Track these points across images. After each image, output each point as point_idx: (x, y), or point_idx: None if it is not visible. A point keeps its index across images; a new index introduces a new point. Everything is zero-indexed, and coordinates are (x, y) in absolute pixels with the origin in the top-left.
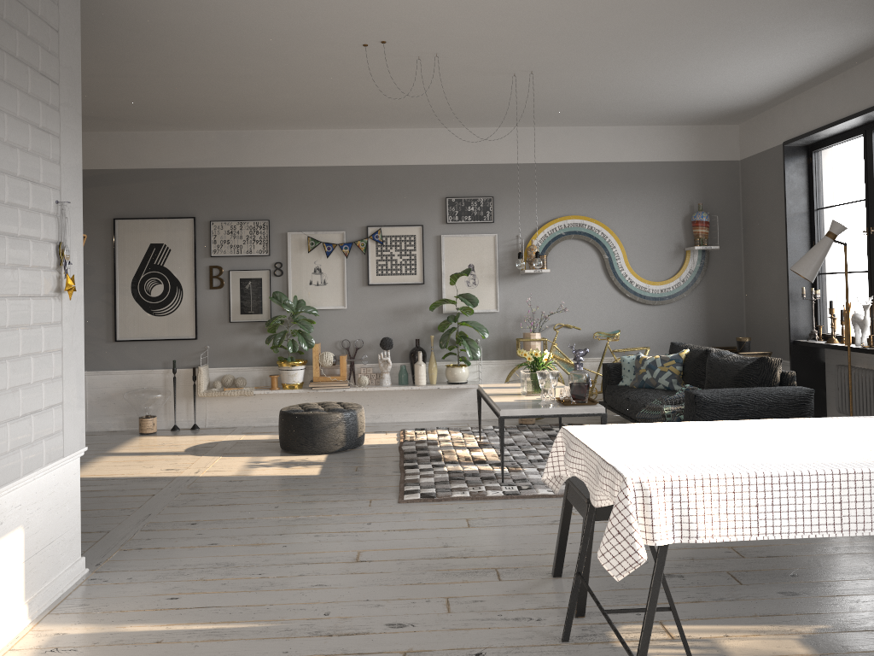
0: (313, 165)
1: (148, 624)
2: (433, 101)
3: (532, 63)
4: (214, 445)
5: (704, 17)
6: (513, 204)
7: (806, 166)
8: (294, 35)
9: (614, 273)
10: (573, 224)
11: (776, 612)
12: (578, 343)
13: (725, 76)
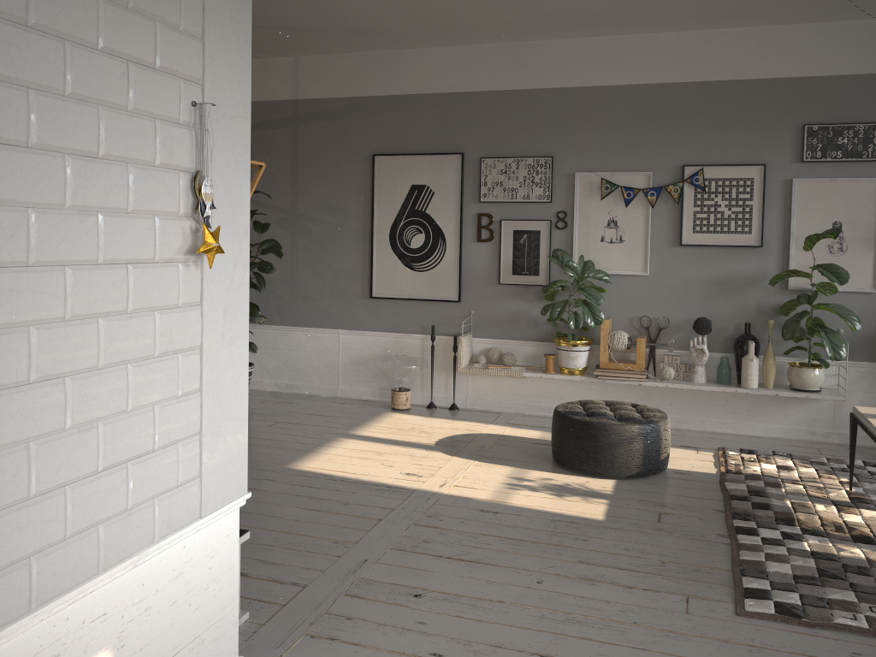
0: (613, 83)
1: None
2: None
3: None
4: (471, 439)
5: None
6: None
7: None
8: None
9: None
10: None
11: None
12: None
13: None
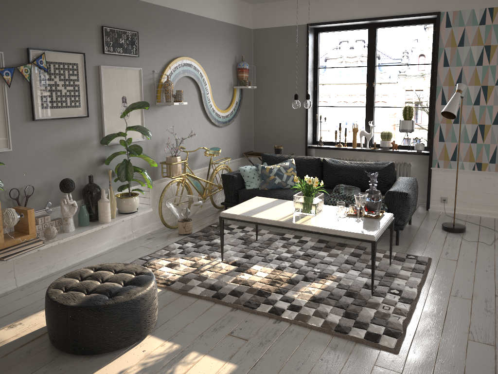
0: None
1: None
2: None
3: None
4: None
5: None
6: (150, 41)
7: (313, 41)
8: None
9: (206, 104)
10: (186, 64)
11: None
12: (188, 160)
13: None
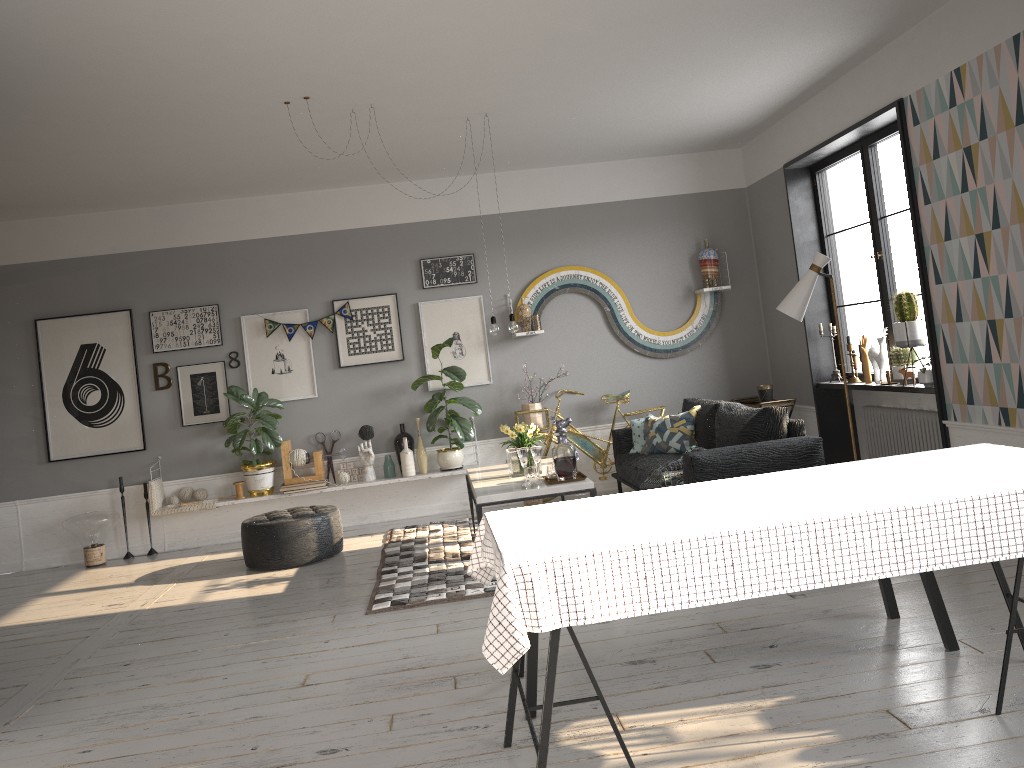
0: (264, 236)
1: None
2: (386, 154)
3: (483, 105)
4: (171, 571)
5: (654, 42)
6: (497, 260)
7: (810, 189)
8: (201, 99)
9: (618, 327)
10: (566, 276)
11: (742, 688)
12: (586, 410)
13: (704, 100)
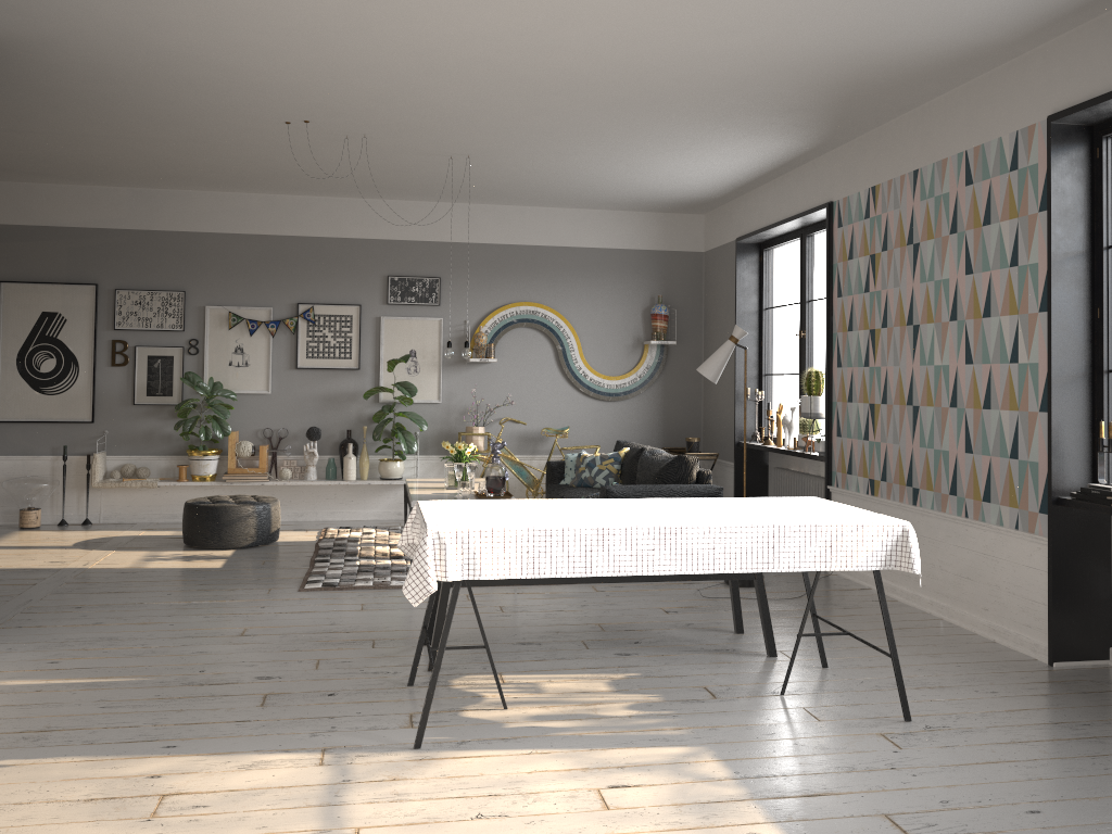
0: (239, 232)
1: (28, 680)
2: (371, 174)
3: (467, 148)
4: (108, 540)
5: (623, 123)
6: (462, 287)
7: (757, 264)
8: (210, 109)
9: (567, 366)
10: (525, 311)
11: (602, 665)
12: (526, 440)
13: (668, 171)
